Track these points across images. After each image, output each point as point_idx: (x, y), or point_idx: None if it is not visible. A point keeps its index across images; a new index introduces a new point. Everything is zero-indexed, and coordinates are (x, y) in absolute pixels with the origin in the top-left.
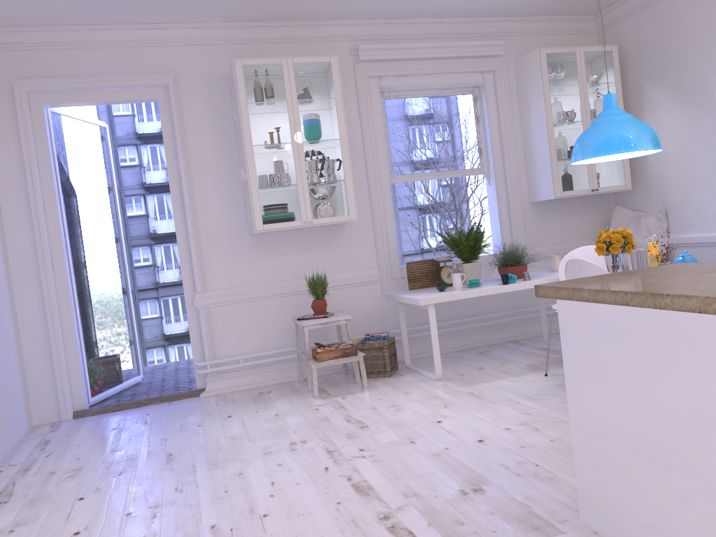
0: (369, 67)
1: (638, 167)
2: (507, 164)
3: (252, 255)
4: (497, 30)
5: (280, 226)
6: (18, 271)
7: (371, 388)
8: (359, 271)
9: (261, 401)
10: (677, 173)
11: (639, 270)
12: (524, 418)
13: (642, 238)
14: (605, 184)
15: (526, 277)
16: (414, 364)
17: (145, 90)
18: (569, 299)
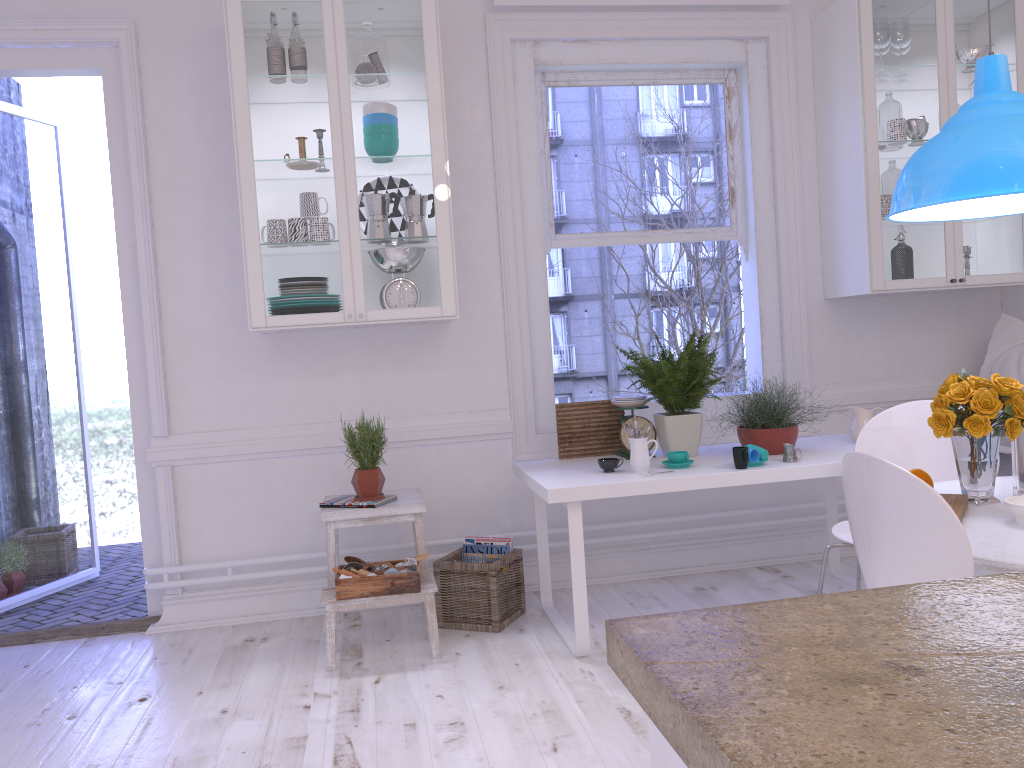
0: (515, 22)
1: None
2: (784, 222)
3: (264, 372)
4: None
5: (301, 320)
6: None
7: (445, 660)
8: (472, 414)
9: (230, 664)
10: None
11: (1019, 593)
12: None
13: None
14: (980, 270)
15: (788, 454)
16: (560, 604)
17: (79, 51)
18: (679, 752)
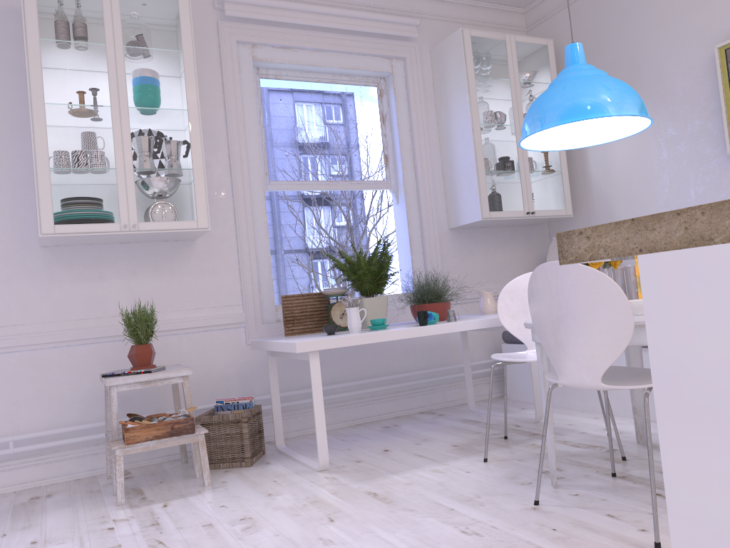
0: (239, 29)
1: (579, 190)
2: (421, 177)
3: (43, 278)
4: (409, 8)
5: (84, 229)
6: None
7: (216, 486)
8: (214, 309)
9: (24, 514)
10: (631, 193)
11: None
12: (469, 544)
13: None
14: (542, 207)
15: (451, 316)
16: (289, 446)
17: None
18: (694, 244)
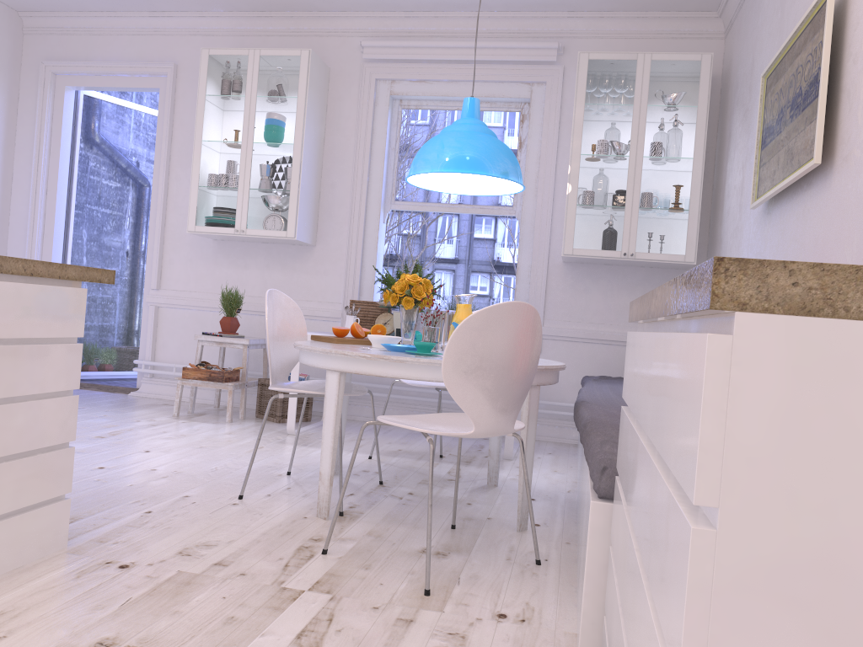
0: (379, 68)
1: (718, 234)
2: (540, 206)
3: (211, 261)
4: (559, 29)
5: (212, 230)
6: (14, 236)
7: (230, 424)
8: (320, 303)
9: (139, 407)
10: (732, 244)
11: None
12: (197, 470)
13: None
14: (648, 249)
15: None
16: None
17: (151, 79)
18: None
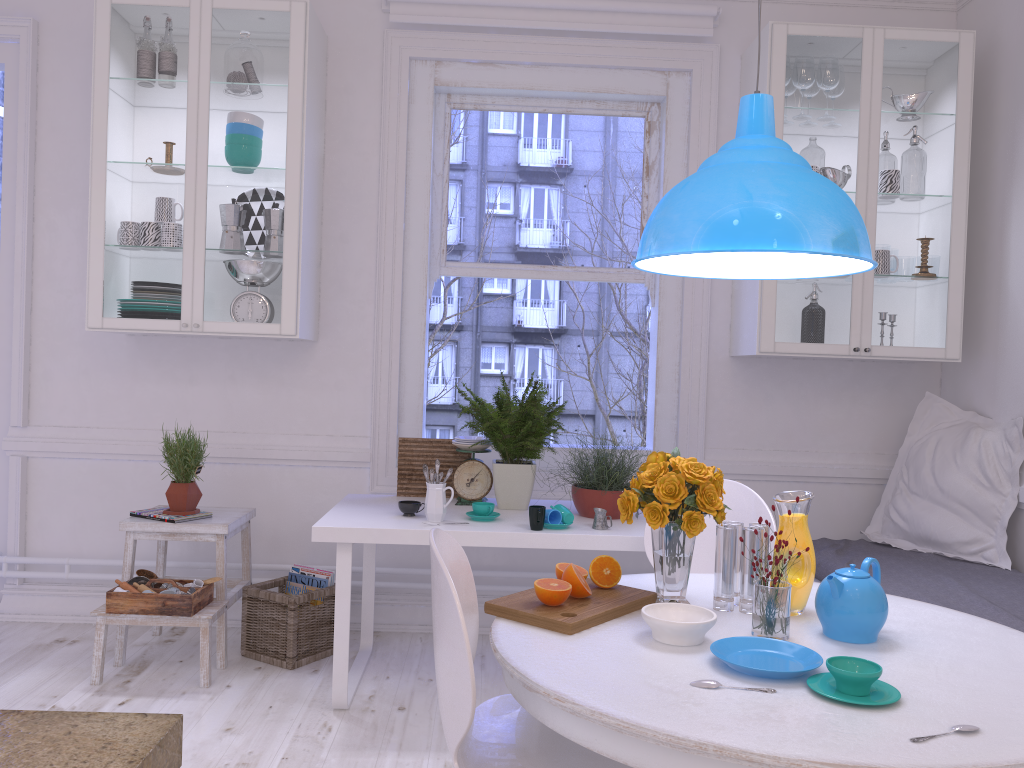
0: (416, 40)
1: (989, 313)
2: None
3: (125, 373)
4: None
5: (137, 325)
6: None
7: (209, 691)
8: (331, 438)
9: (15, 663)
10: None
11: None
12: None
13: (962, 475)
14: (891, 341)
15: (596, 521)
16: (383, 648)
17: None
18: None
